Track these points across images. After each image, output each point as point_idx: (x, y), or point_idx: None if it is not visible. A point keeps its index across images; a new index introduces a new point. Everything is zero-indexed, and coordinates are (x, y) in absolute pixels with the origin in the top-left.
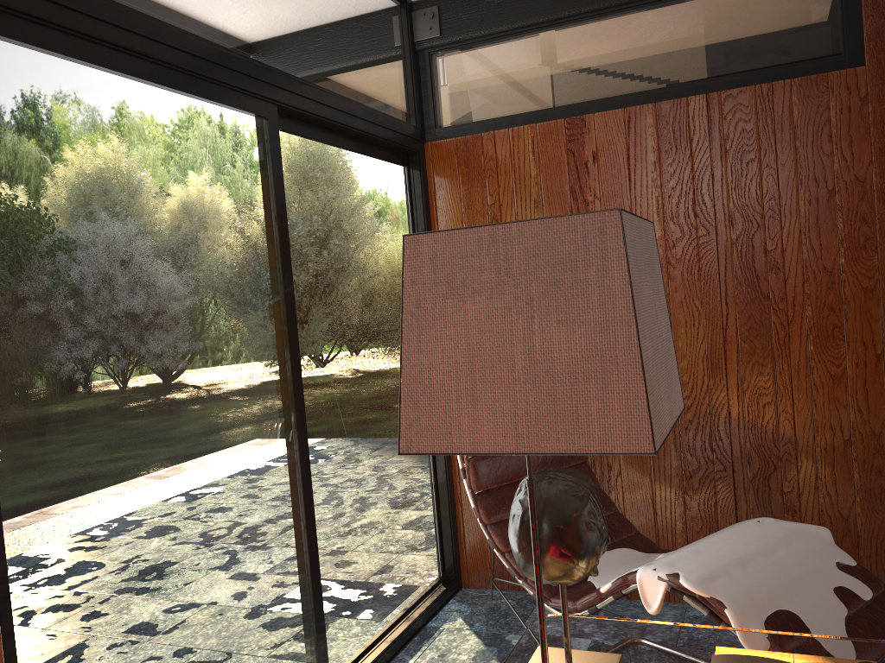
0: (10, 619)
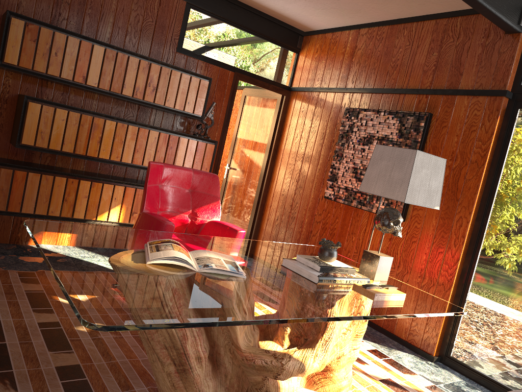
0: (474, 265)
